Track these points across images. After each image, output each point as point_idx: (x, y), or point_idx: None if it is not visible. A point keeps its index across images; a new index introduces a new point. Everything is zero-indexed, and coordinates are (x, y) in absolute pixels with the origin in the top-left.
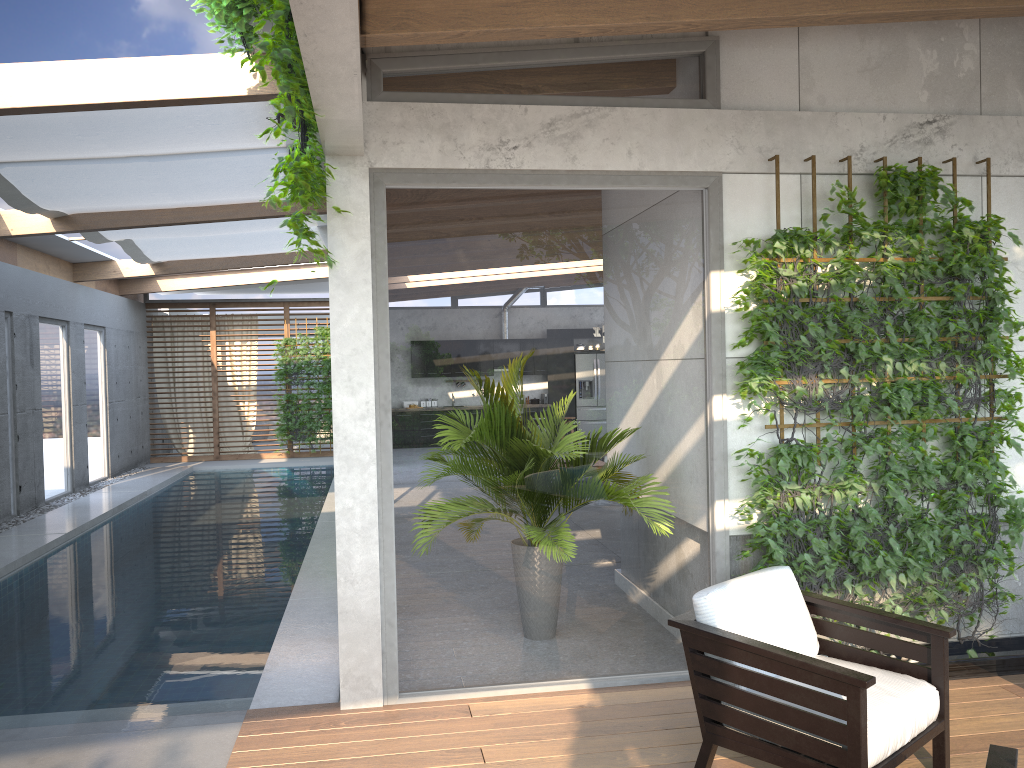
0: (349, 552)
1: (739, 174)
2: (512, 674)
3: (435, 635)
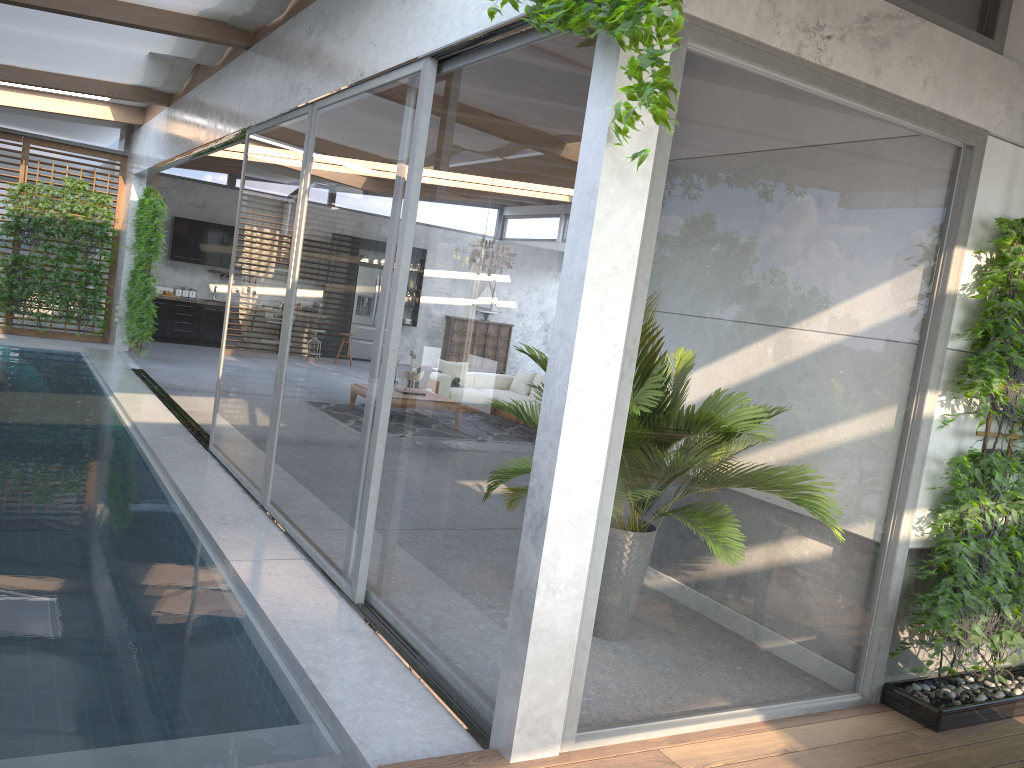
0: (558, 550)
1: (997, 139)
2: (689, 706)
3: (622, 659)
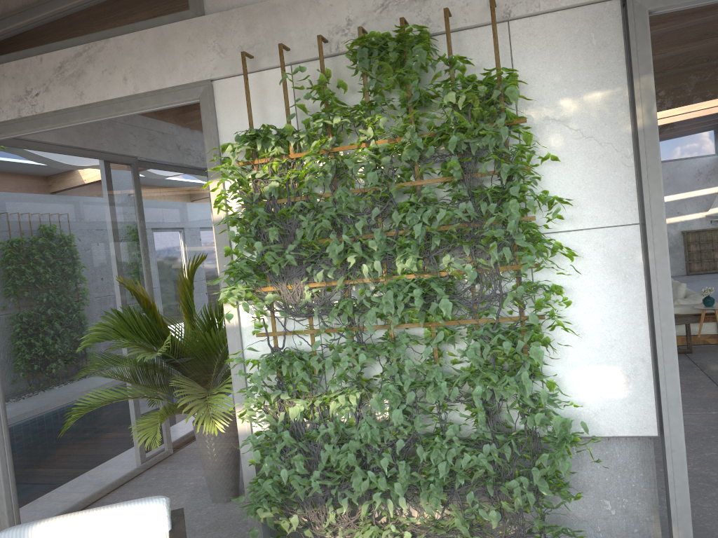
0: None
1: (230, 78)
2: None
3: (36, 508)
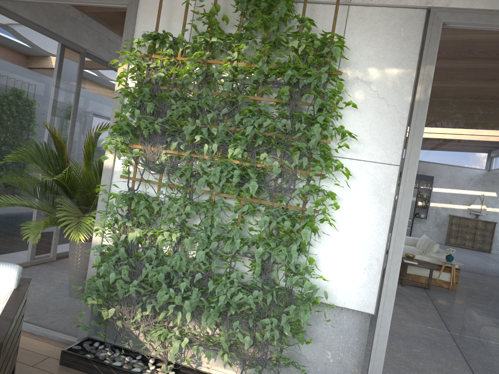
0: None
1: None
2: None
3: None
